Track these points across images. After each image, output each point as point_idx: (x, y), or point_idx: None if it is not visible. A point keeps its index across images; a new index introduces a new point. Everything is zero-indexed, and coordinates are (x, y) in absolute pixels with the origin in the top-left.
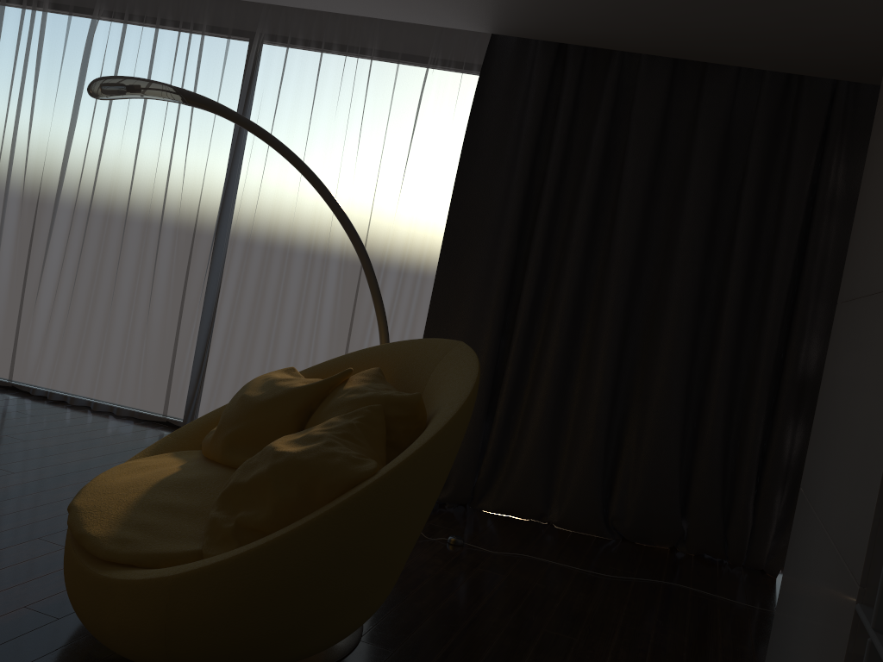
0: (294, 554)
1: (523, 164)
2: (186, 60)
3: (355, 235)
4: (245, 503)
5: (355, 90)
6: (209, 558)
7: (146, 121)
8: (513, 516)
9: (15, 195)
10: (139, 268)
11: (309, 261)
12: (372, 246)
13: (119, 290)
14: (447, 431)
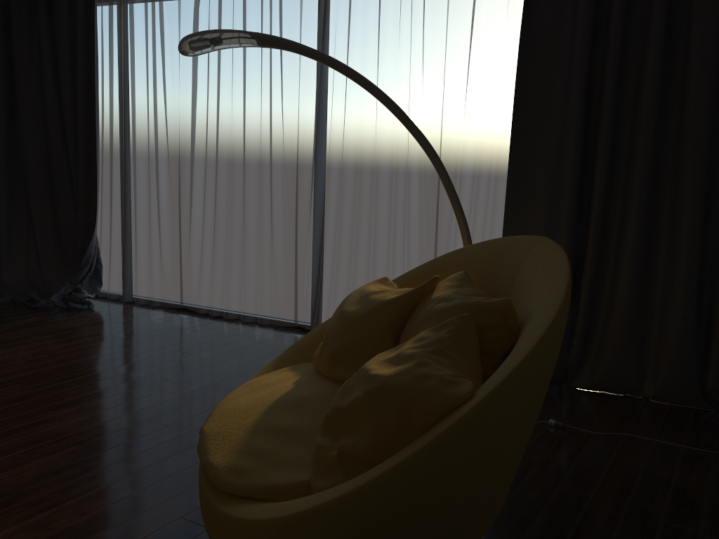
0: (396, 494)
1: (582, 49)
2: (270, 17)
3: (427, 145)
4: (346, 429)
5: (413, 11)
6: (312, 497)
7: (247, 76)
8: (607, 392)
9: (162, 156)
10: (259, 202)
11: (394, 176)
12: (446, 155)
13: (247, 222)
14: (545, 342)
